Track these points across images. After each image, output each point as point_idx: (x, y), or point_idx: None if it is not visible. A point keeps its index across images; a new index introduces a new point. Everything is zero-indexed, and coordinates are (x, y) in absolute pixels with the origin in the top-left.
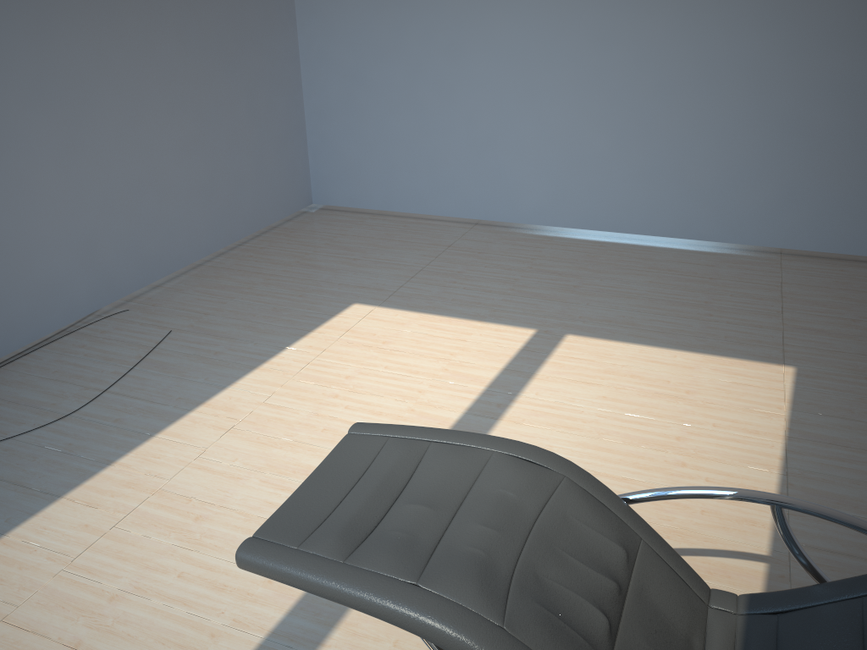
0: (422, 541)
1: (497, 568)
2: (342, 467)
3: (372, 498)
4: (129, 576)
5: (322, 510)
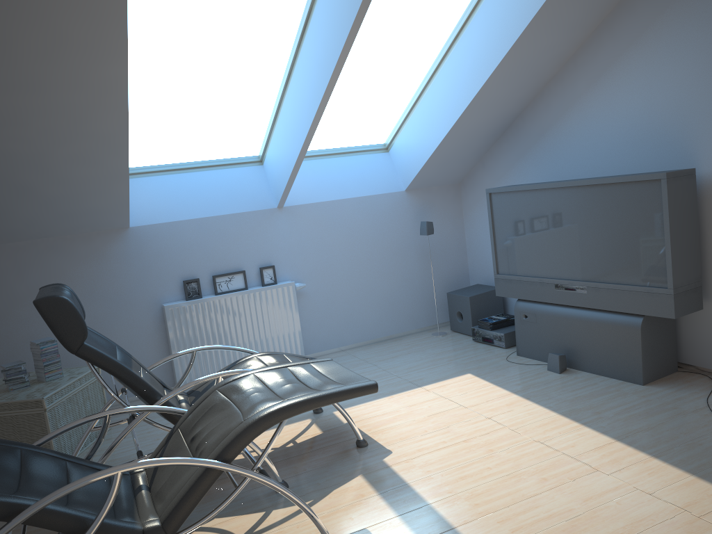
0: (271, 382)
1: (236, 394)
2: (345, 377)
3: (312, 378)
4: (504, 455)
5: (324, 371)
